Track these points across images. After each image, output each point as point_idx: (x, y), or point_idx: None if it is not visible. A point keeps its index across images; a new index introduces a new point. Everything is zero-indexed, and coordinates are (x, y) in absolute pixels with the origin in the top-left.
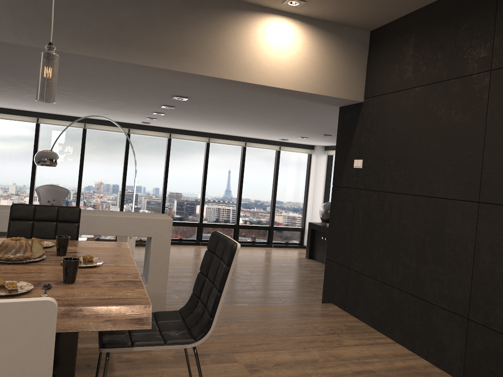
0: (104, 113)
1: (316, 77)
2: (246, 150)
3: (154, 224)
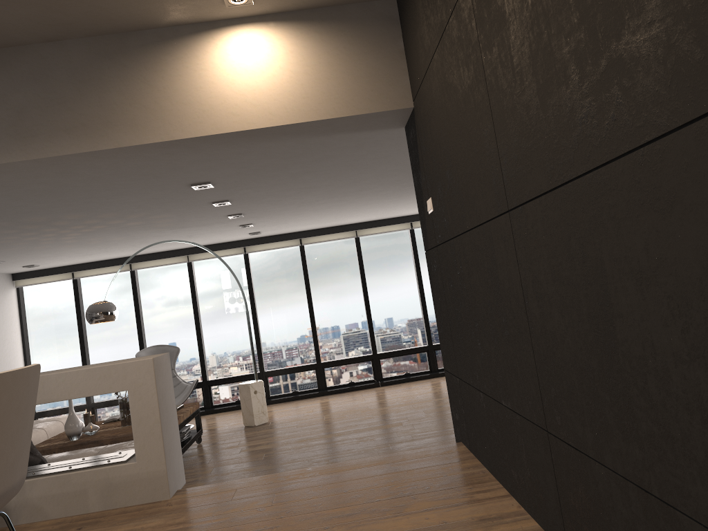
0: (186, 235)
1: (322, 94)
2: (416, 234)
3: (127, 371)
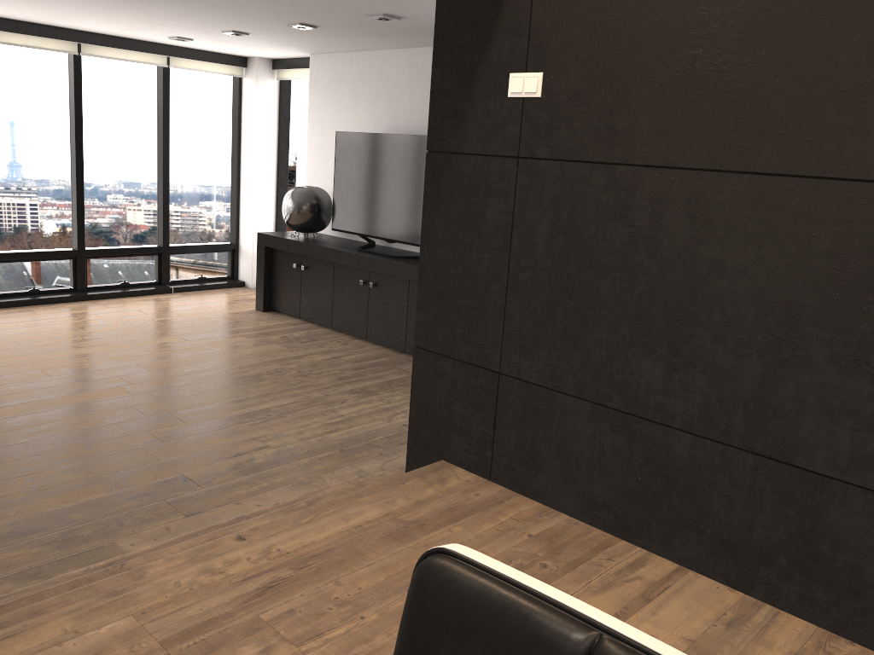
0: None
1: None
2: (82, 66)
3: None
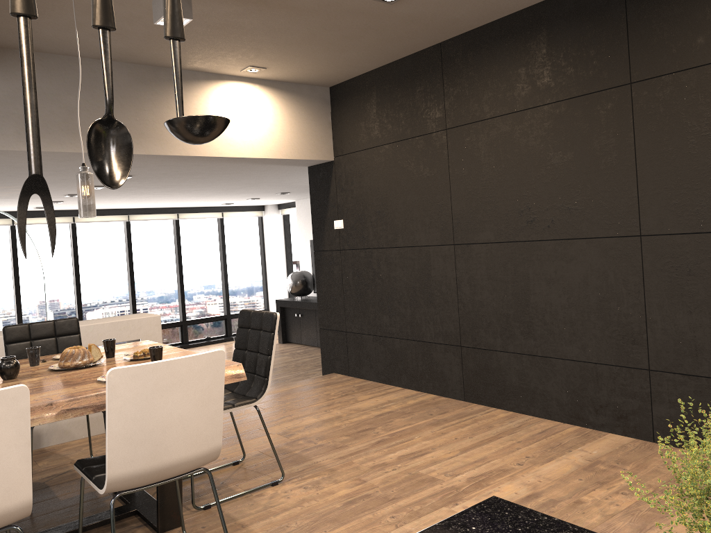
0: None
1: (284, 141)
2: (179, 224)
3: (141, 324)
